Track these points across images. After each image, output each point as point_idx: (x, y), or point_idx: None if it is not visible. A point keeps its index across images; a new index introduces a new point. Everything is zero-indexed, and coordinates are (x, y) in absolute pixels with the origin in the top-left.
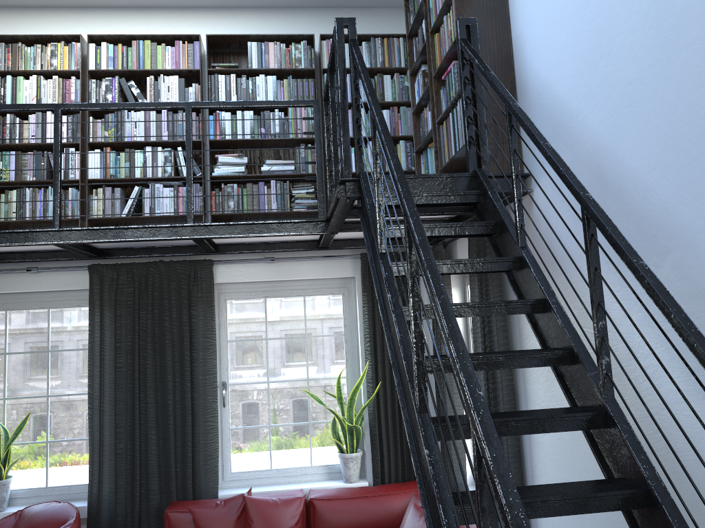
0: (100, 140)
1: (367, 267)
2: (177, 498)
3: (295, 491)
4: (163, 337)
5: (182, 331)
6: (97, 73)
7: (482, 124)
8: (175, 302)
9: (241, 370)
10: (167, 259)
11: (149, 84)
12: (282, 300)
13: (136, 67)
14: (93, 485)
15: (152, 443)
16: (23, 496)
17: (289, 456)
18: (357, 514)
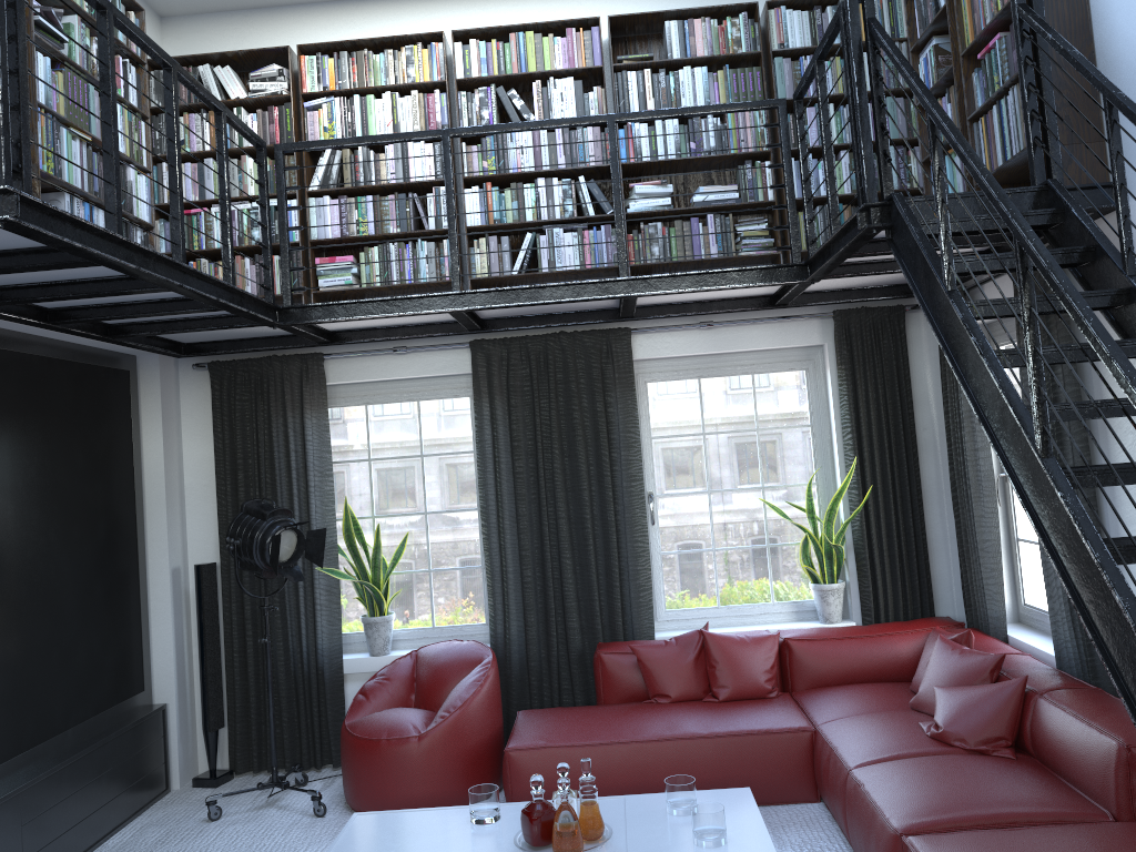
0: (478, 174)
1: (843, 329)
2: (603, 639)
3: (761, 631)
4: (573, 433)
5: (596, 423)
6: (466, 82)
7: (1051, 120)
8: (585, 386)
9: (672, 477)
10: (568, 330)
11: (535, 93)
12: (722, 380)
13: (517, 69)
14: (496, 623)
15: (568, 570)
16: (406, 637)
17: (742, 590)
18: (850, 658)
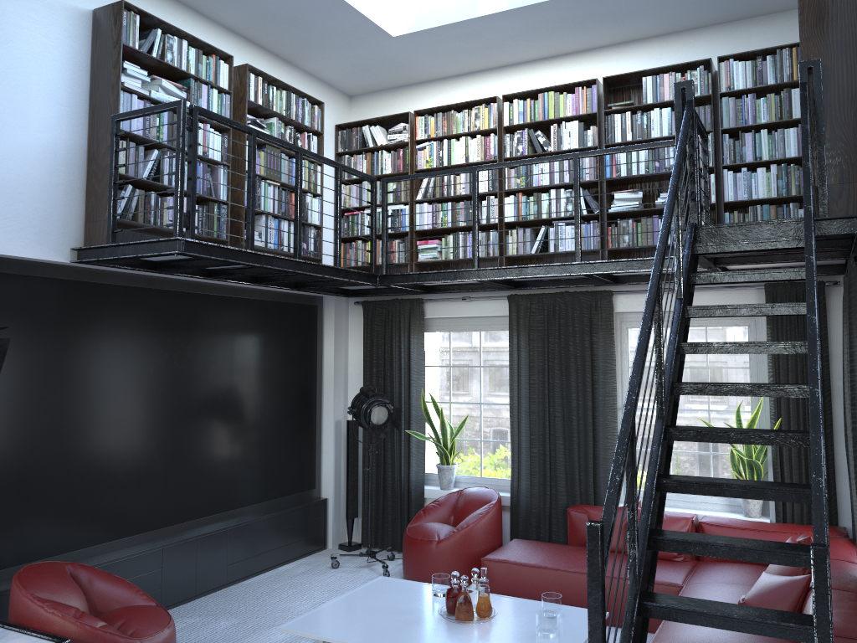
0: (513, 187)
1: (771, 298)
2: (580, 502)
3: (687, 514)
4: (568, 360)
5: (583, 355)
6: (510, 127)
7: (821, 167)
8: (578, 329)
9: (642, 396)
10: (572, 290)
11: (552, 132)
12: None
13: (541, 117)
14: (513, 480)
15: (559, 452)
16: (465, 481)
17: None
18: None
